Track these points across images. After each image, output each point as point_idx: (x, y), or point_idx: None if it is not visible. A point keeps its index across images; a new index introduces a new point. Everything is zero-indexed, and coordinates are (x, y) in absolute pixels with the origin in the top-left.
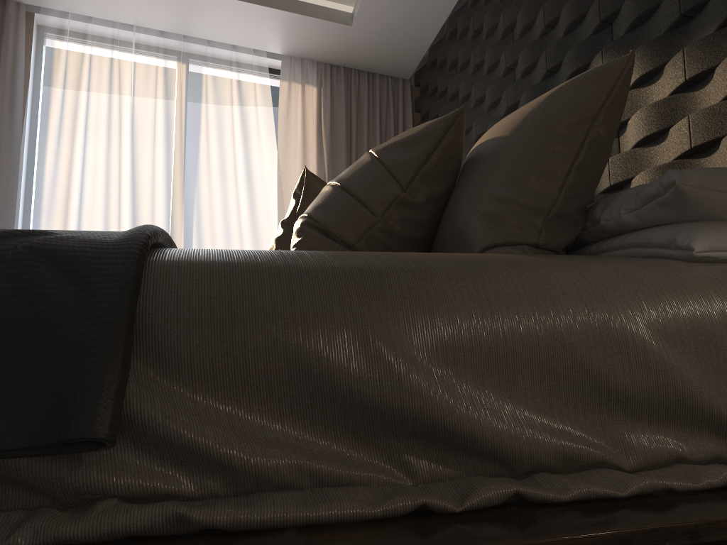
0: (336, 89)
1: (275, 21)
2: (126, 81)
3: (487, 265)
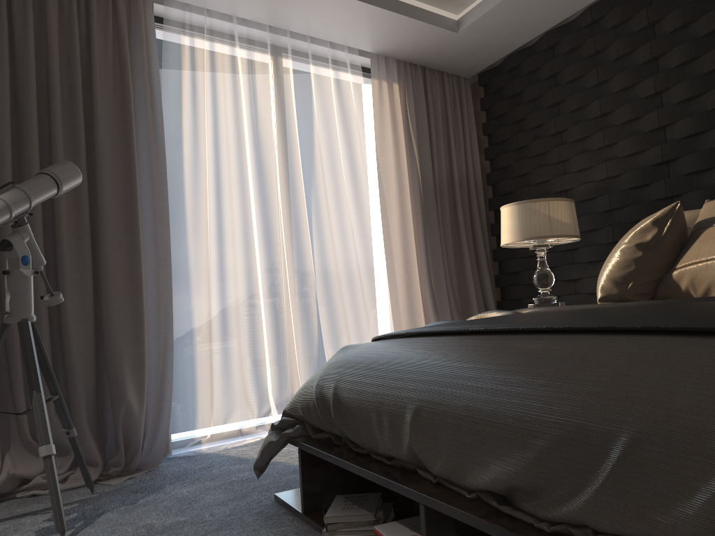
0: (415, 87)
1: (391, 25)
2: (242, 78)
3: None
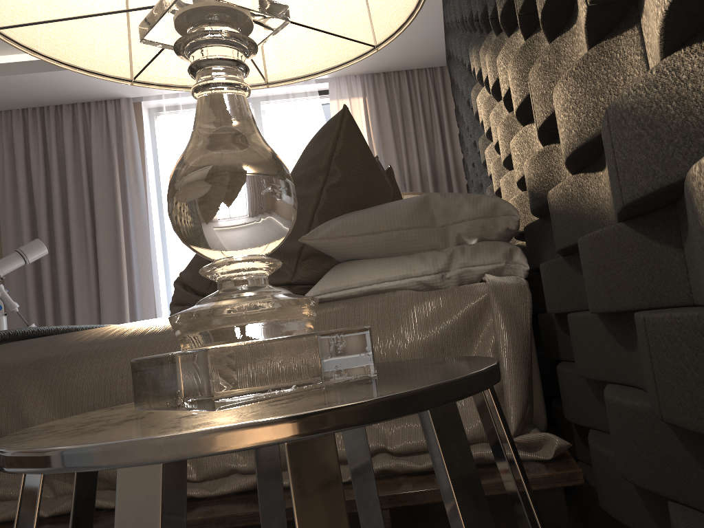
0: (379, 94)
1: None
2: None
3: (129, 340)
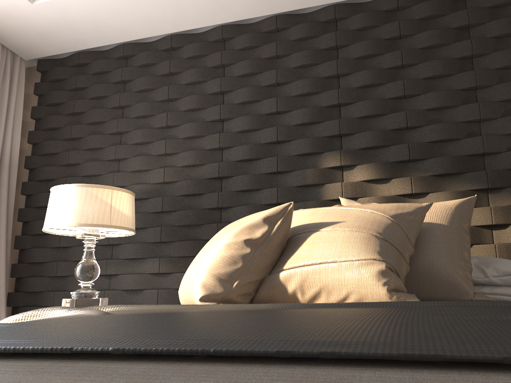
0: None
1: None
2: None
3: None
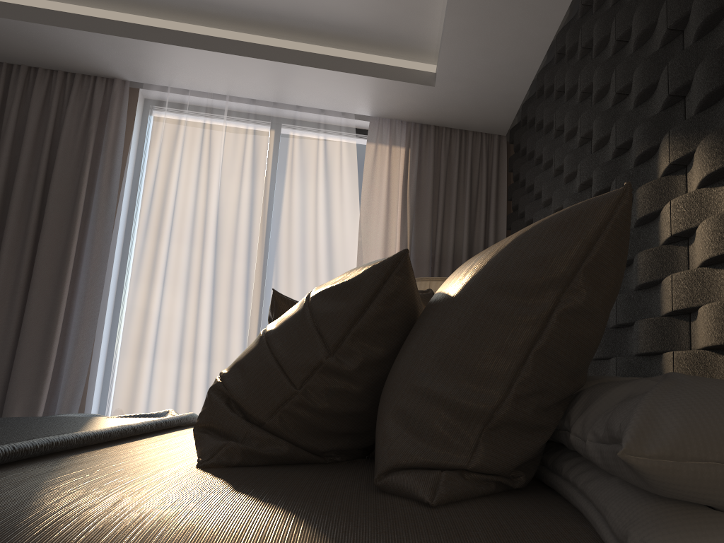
0: (425, 149)
1: (356, 85)
2: (217, 150)
3: None
